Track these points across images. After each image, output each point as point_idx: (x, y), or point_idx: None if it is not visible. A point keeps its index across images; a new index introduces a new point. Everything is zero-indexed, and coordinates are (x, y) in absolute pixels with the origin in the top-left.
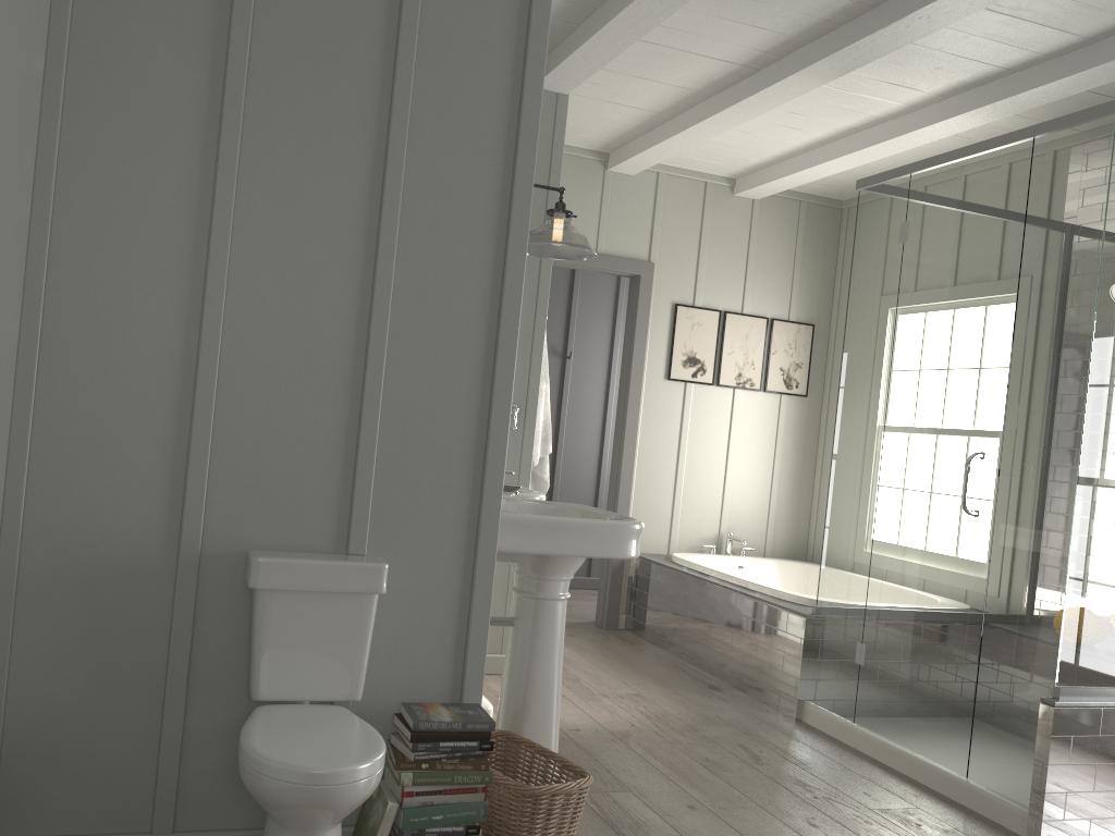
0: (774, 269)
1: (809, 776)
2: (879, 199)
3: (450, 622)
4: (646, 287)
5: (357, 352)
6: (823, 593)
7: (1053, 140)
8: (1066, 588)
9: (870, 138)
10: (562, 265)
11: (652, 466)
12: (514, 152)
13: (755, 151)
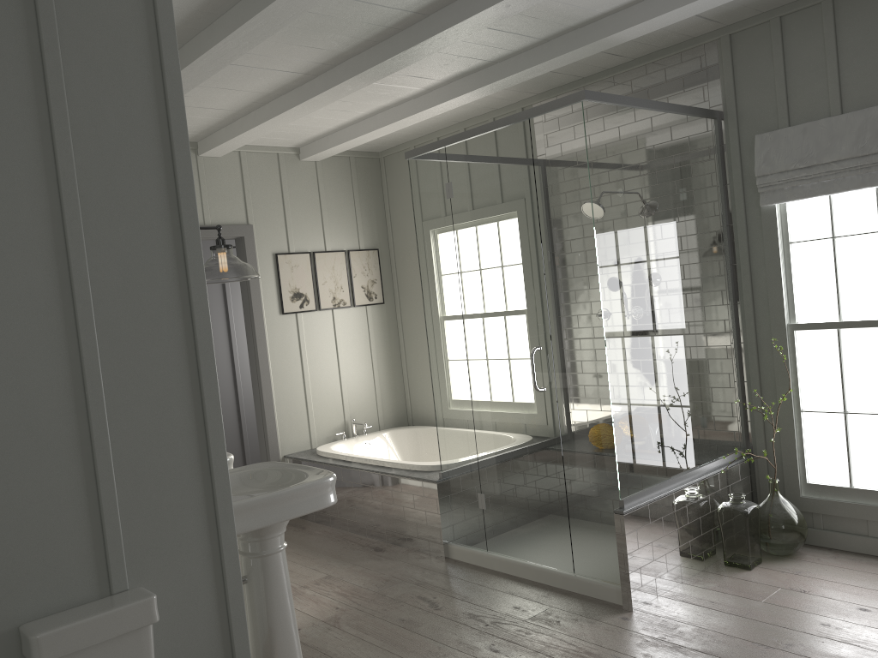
0: (342, 212)
1: (475, 607)
2: (425, 166)
3: (212, 616)
4: (250, 245)
5: (79, 415)
6: (445, 462)
7: (543, 120)
8: (614, 432)
9: (400, 113)
10: None
11: (285, 384)
12: (178, 208)
13: (314, 128)
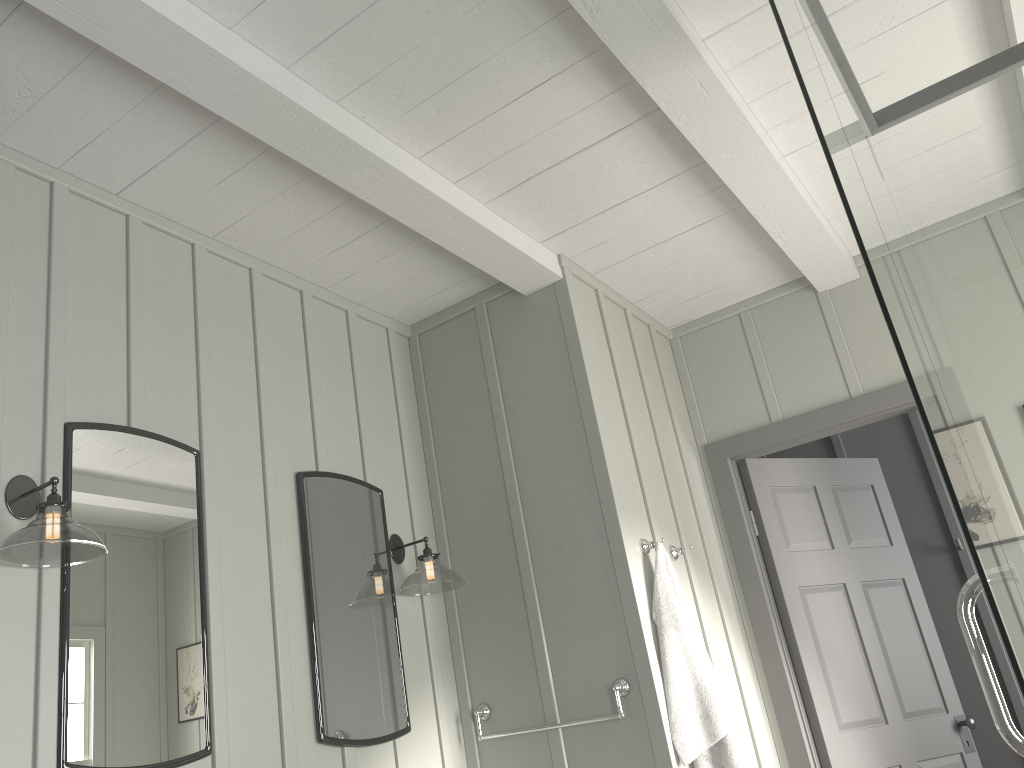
0: None
1: None
2: None
3: None
4: None
5: None
6: None
7: None
8: None
9: None
10: (811, 436)
11: None
12: None
13: None
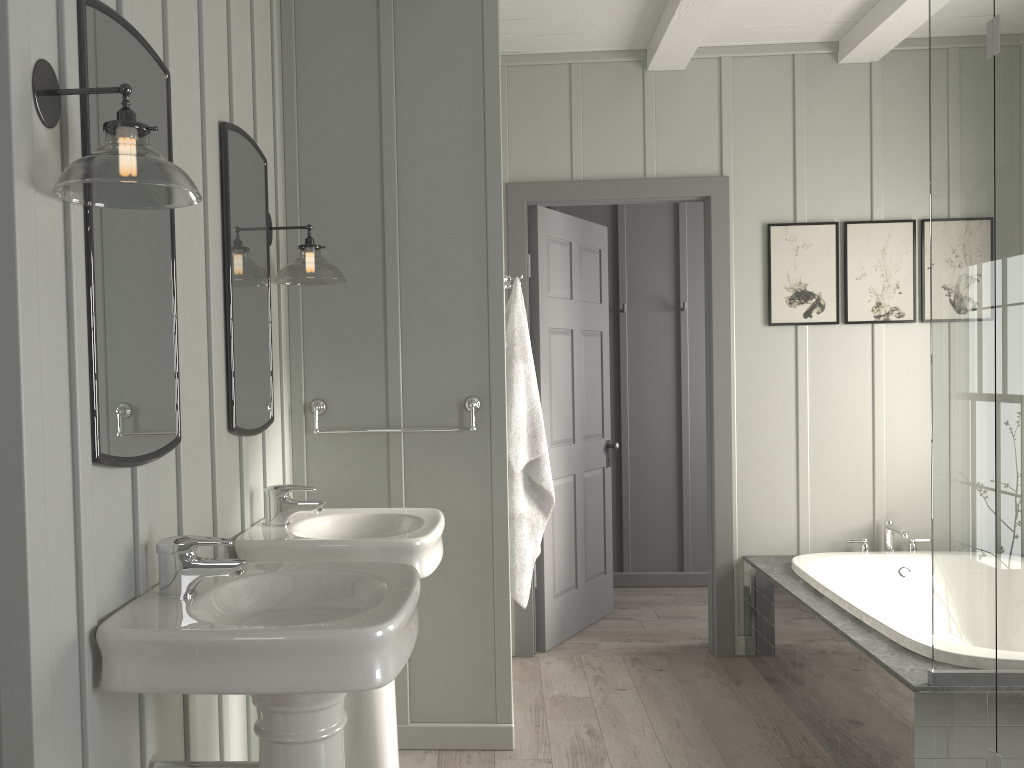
0: (917, 151)
1: None
2: None
3: None
4: (720, 210)
5: None
6: (940, 653)
7: None
8: None
9: None
10: (601, 202)
11: (760, 441)
12: None
13: None
